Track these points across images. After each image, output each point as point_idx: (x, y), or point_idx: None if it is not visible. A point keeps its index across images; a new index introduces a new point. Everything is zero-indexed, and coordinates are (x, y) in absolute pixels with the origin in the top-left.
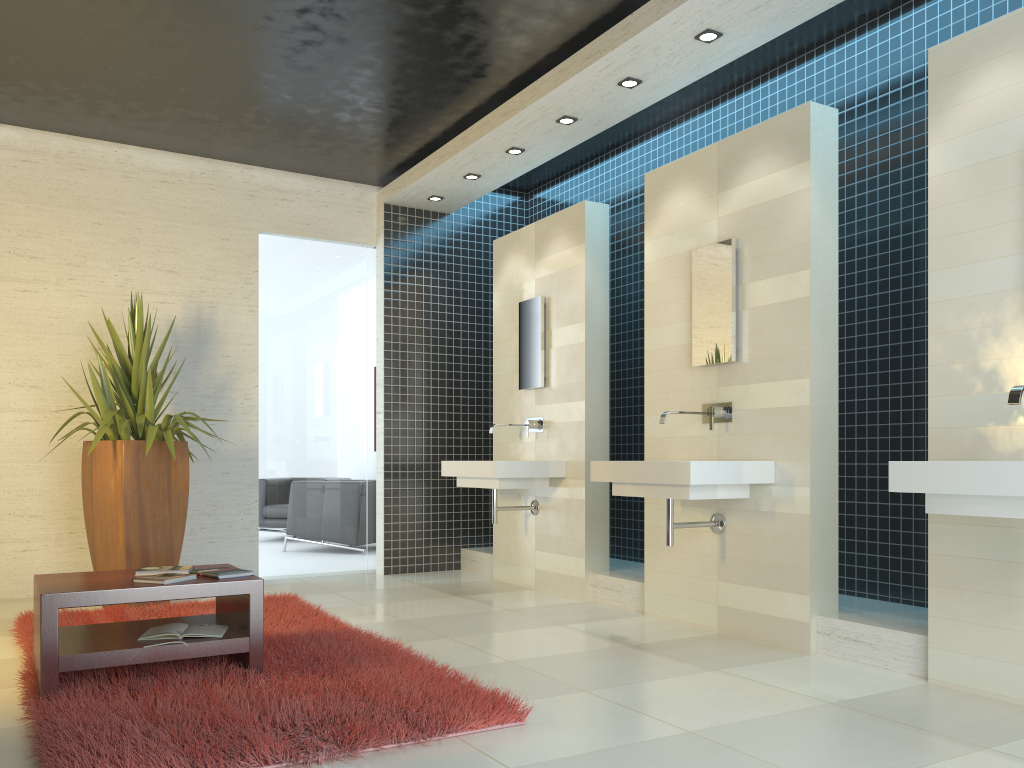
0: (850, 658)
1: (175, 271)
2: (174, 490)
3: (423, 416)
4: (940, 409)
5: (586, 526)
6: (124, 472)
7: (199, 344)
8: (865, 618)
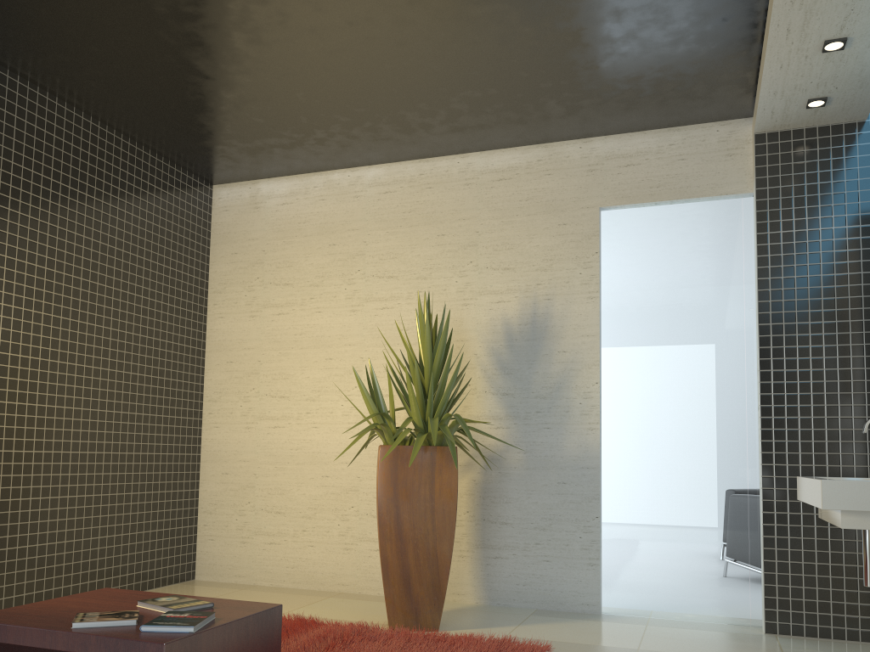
0: None
1: (511, 268)
2: (438, 501)
3: (825, 411)
4: None
5: None
6: (378, 479)
7: (534, 341)
8: None
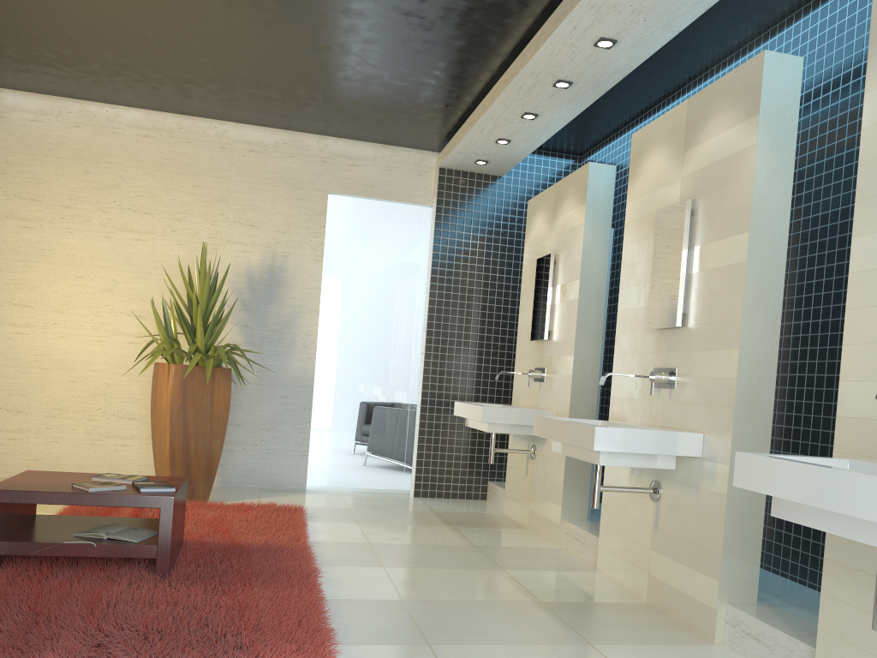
0: (750, 656)
1: (256, 225)
2: (216, 408)
3: (461, 359)
4: (849, 395)
5: (565, 476)
6: (172, 390)
7: (271, 287)
8: (777, 615)
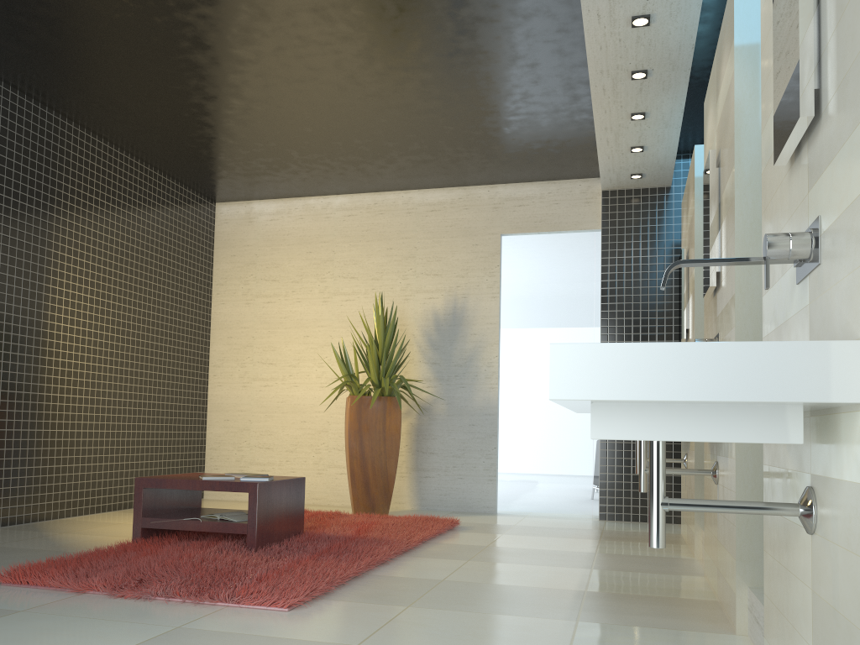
0: (756, 644)
1: (439, 274)
2: (388, 432)
3: None
4: (765, 311)
5: (696, 479)
6: (349, 418)
7: (454, 326)
8: None
